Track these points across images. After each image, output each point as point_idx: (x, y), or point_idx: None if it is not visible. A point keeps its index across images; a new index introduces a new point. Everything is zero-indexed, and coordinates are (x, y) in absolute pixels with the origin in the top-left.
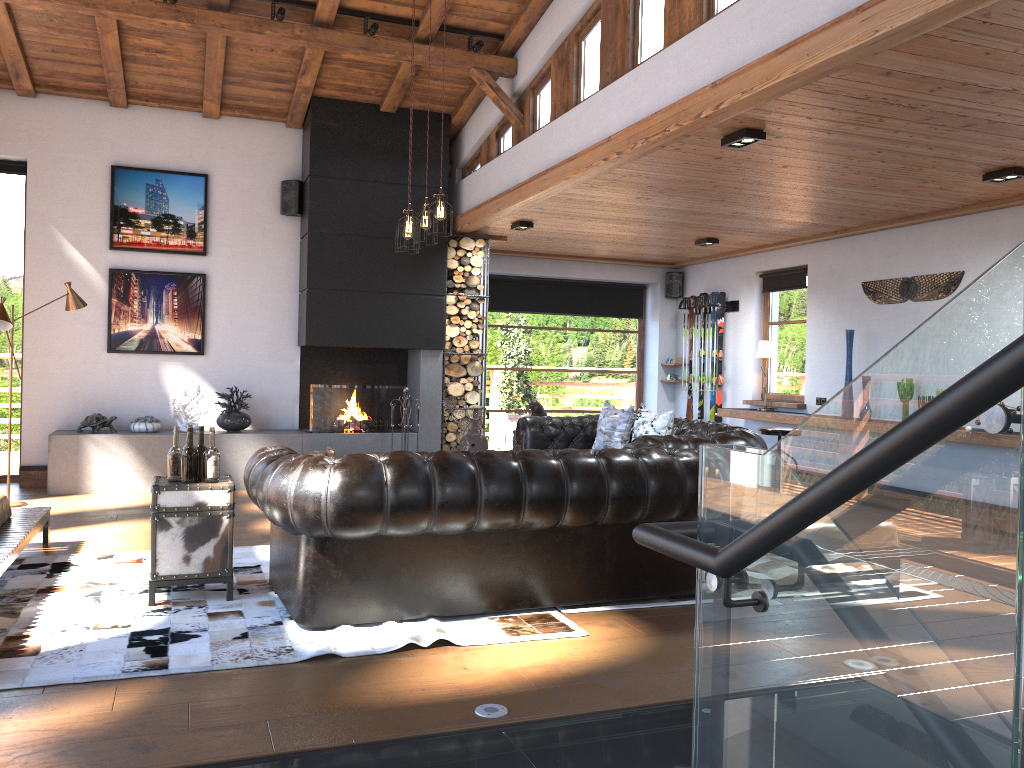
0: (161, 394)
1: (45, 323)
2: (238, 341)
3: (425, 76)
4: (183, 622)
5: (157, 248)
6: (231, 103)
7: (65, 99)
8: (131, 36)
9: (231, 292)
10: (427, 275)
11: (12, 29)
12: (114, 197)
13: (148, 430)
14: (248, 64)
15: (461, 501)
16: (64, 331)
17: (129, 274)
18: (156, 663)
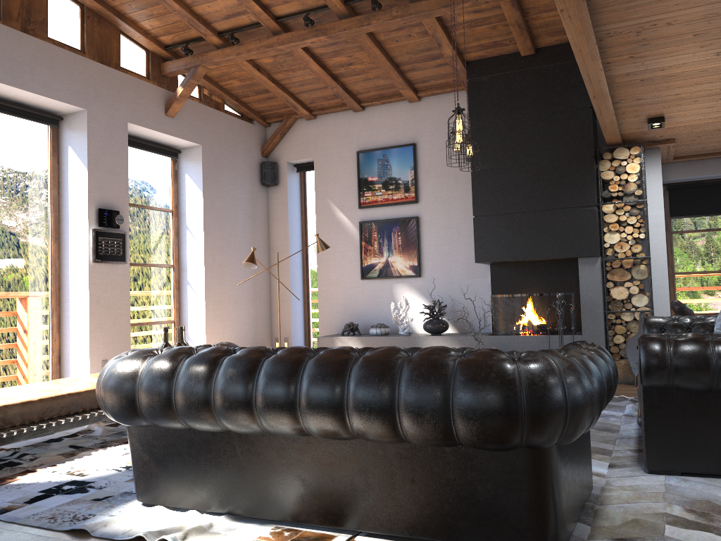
0: (395, 307)
1: (327, 263)
2: (443, 264)
3: (536, 12)
4: (112, 479)
5: (386, 203)
6: (421, 86)
7: (330, 115)
8: (326, 59)
9: (436, 227)
10: (577, 189)
11: (266, 79)
12: (359, 172)
13: (377, 333)
14: (405, 53)
15: (194, 398)
16: (337, 267)
17: (370, 224)
18: (11, 508)
